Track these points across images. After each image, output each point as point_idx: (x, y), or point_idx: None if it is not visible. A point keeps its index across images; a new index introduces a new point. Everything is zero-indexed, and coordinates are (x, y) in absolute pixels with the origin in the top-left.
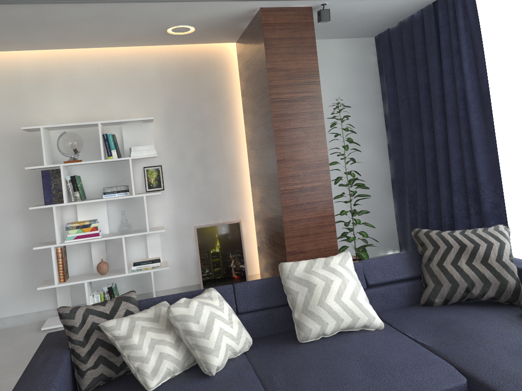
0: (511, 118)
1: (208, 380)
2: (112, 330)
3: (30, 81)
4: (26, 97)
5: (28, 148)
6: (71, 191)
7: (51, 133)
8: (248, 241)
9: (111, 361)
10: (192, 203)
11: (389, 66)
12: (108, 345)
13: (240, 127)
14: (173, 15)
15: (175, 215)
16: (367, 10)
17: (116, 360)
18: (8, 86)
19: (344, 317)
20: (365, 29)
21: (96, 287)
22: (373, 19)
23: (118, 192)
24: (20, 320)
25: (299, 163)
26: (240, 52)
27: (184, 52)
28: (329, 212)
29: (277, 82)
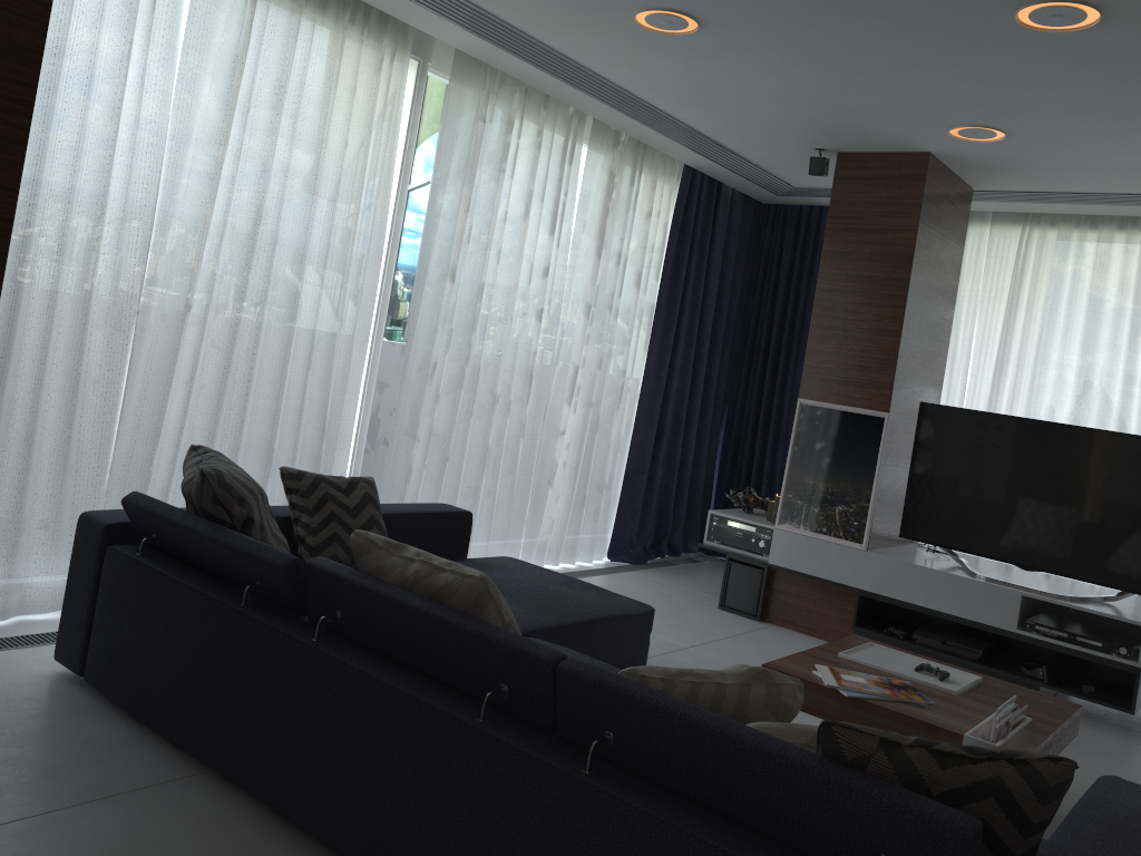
0: (33, 207)
1: None
2: None
3: None
4: None
5: None
6: None
7: None
8: None
9: None
10: None
11: None
12: None
13: None
14: None
15: None
16: None
17: None
18: None
19: None
20: None
21: None
22: None
23: None
24: None
25: None
26: None
27: None
28: None
29: None
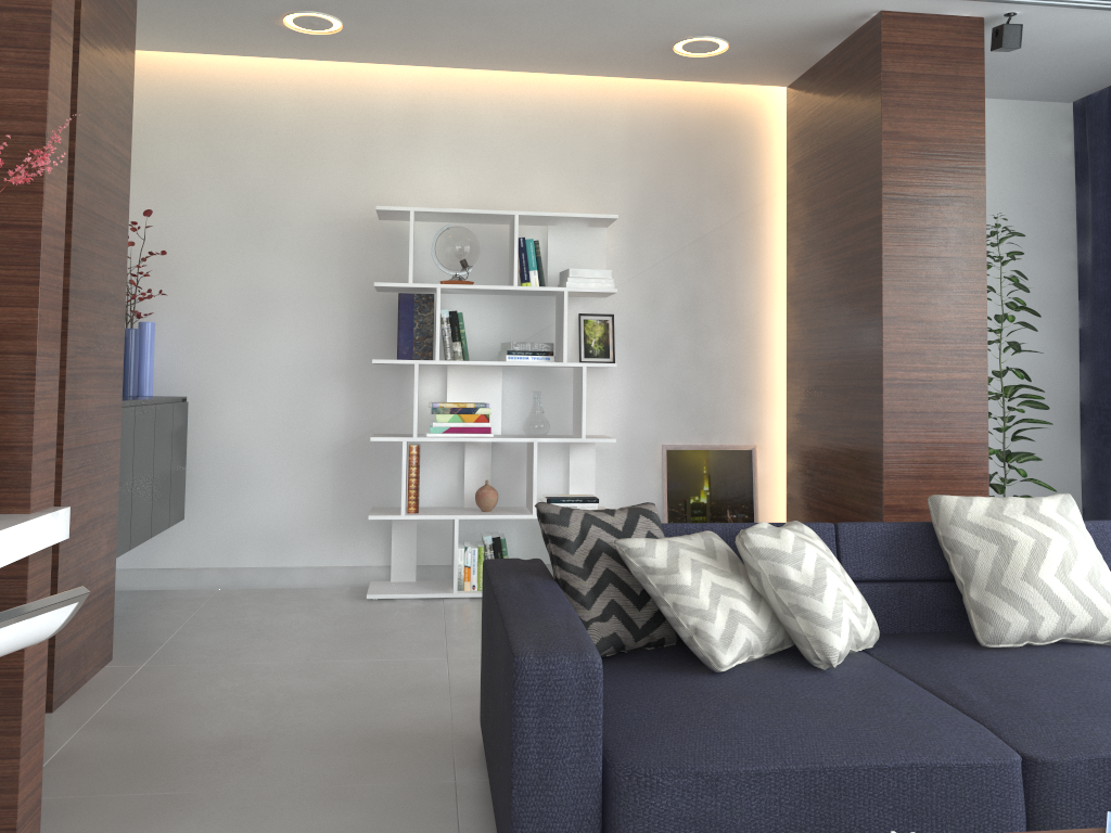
0: None
1: (824, 674)
2: (642, 556)
3: (392, 125)
4: (380, 154)
5: (373, 250)
6: (447, 339)
7: (416, 227)
8: (765, 492)
9: (629, 616)
10: (663, 398)
11: (1105, 165)
12: (624, 586)
13: (775, 258)
14: (706, 12)
15: (627, 418)
16: (1091, 37)
17: (637, 616)
18: (352, 129)
19: (1076, 613)
20: (1063, 81)
21: (464, 537)
22: (1094, 58)
23: (534, 353)
24: (319, 577)
25: (928, 329)
26: (798, 105)
27: (680, 97)
28: (978, 437)
29: (898, 161)
